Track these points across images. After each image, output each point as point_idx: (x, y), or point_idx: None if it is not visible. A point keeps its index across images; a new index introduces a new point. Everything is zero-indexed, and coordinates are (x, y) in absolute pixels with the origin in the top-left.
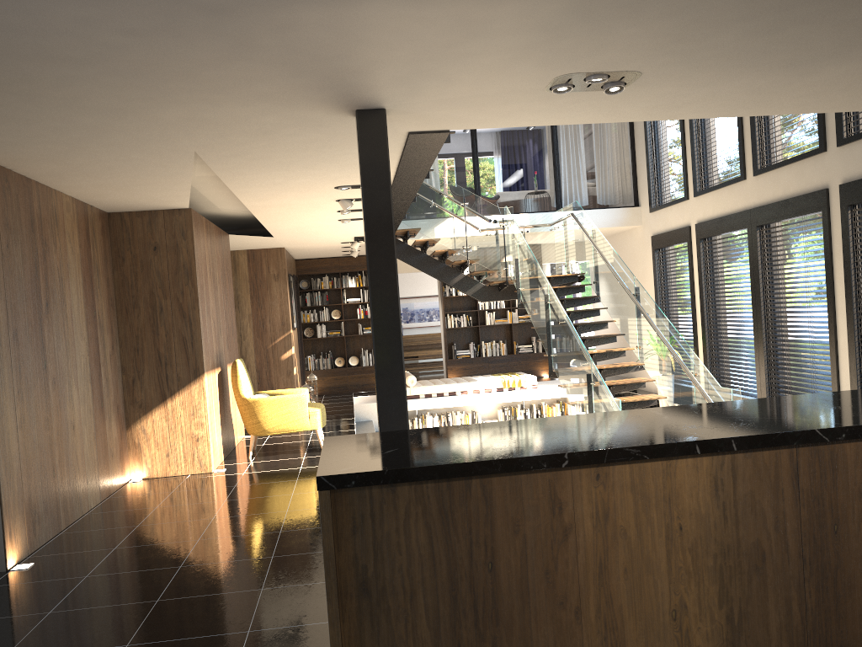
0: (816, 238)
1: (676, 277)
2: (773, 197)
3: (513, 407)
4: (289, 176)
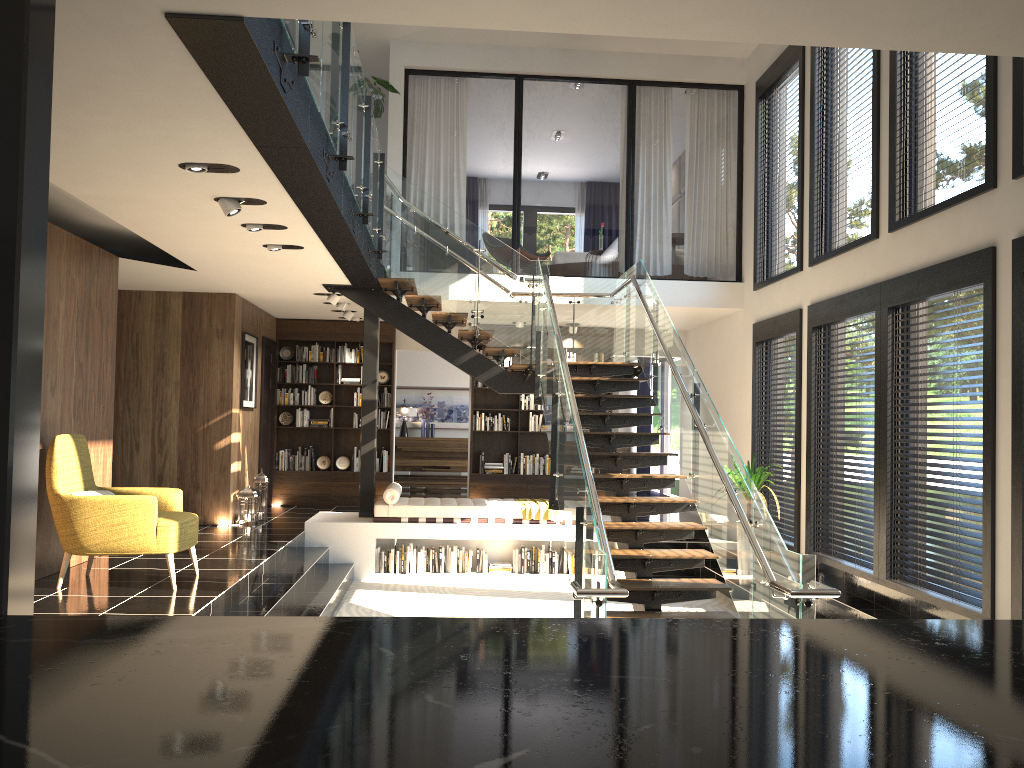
0: (974, 327)
1: (780, 383)
2: (914, 263)
3: (534, 548)
4: (64, 125)
